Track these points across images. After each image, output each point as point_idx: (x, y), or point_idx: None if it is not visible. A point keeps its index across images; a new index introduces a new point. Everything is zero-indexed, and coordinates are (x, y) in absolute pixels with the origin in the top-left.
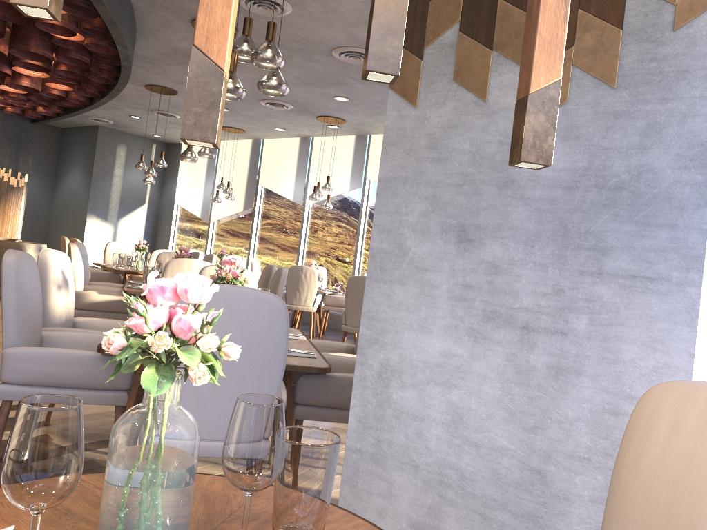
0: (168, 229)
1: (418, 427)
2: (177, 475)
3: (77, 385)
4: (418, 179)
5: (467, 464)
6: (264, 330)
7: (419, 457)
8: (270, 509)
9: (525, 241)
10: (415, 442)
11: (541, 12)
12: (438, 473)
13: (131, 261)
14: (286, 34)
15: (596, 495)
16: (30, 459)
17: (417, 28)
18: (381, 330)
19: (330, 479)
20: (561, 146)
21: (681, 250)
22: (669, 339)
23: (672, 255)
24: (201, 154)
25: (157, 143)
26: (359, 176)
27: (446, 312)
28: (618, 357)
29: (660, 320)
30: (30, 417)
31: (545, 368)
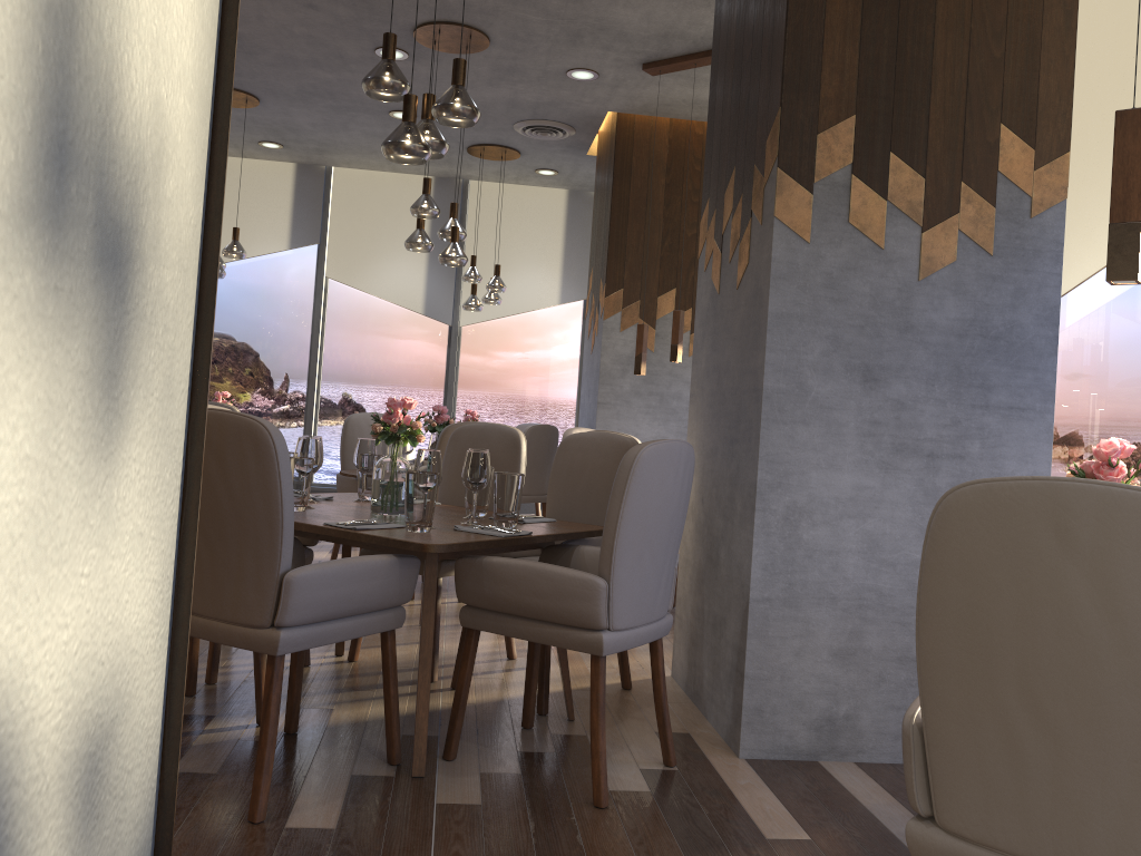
0: None
1: (834, 561)
2: None
3: (367, 609)
4: (816, 318)
5: (884, 583)
6: (686, 488)
7: (836, 589)
8: None
9: (926, 381)
10: (831, 576)
11: None
12: (857, 598)
13: None
14: None
15: None
16: None
17: (804, 159)
18: (784, 472)
19: None
20: (952, 299)
21: (1041, 386)
22: (1035, 453)
23: (1035, 391)
24: None
25: None
26: None
27: (855, 448)
28: (1003, 471)
29: (1029, 440)
30: None
31: (948, 487)
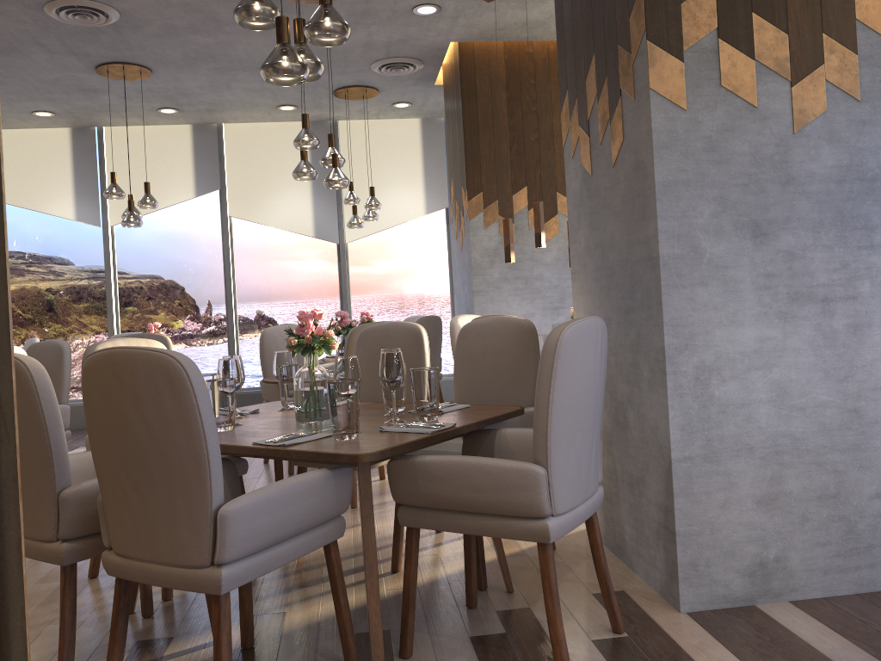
0: None
1: (746, 413)
2: None
3: (308, 527)
4: (701, 182)
5: (796, 427)
6: (603, 363)
7: (752, 439)
8: None
9: (812, 229)
10: (746, 427)
11: None
12: (772, 446)
13: None
14: None
15: None
16: None
17: (671, 29)
18: (690, 334)
19: None
20: (827, 147)
21: None
22: None
23: None
24: None
25: None
26: None
27: (753, 302)
28: None
29: None
30: None
31: (845, 328)
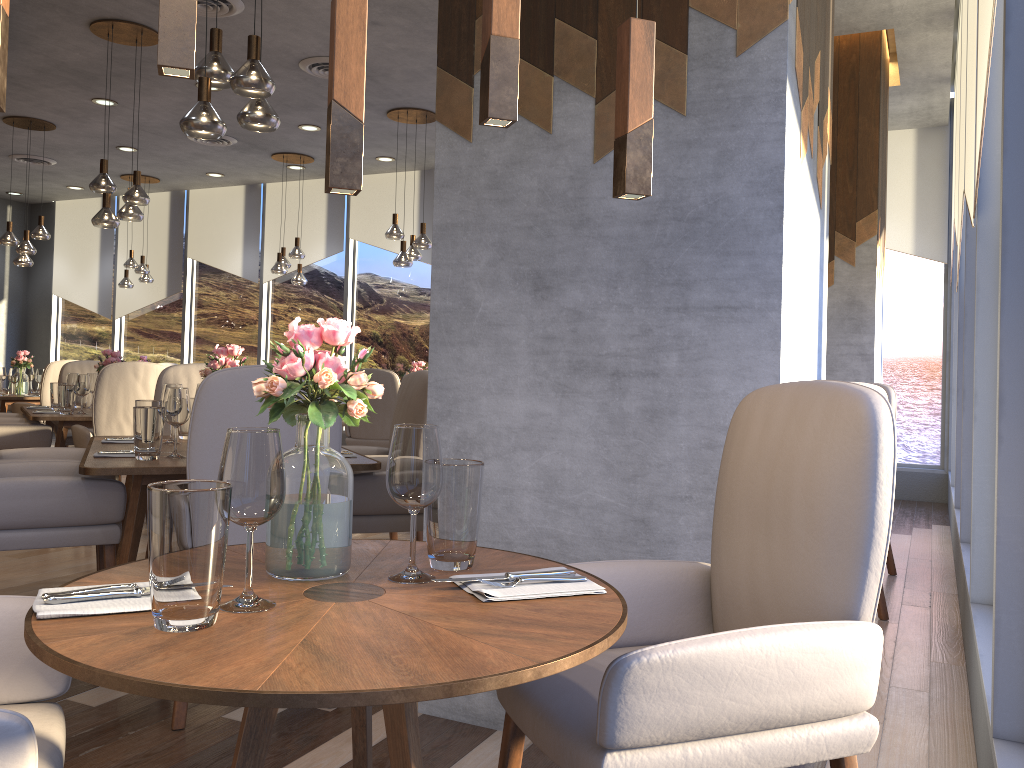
0: (45, 335)
1: (508, 500)
2: (343, 506)
3: (52, 522)
4: (481, 224)
5: (566, 528)
6: None
7: (512, 533)
8: (409, 552)
9: (607, 283)
10: (506, 517)
11: (632, 60)
12: (535, 545)
13: (11, 382)
14: (234, 40)
15: (701, 531)
16: (252, 476)
17: (463, 51)
18: (454, 399)
19: (480, 497)
20: None
21: (760, 276)
22: (756, 365)
23: (752, 282)
24: (123, 216)
25: (13, 204)
26: (339, 235)
27: (528, 369)
28: (710, 390)
29: (746, 348)
30: (246, 440)
31: (640, 412)
